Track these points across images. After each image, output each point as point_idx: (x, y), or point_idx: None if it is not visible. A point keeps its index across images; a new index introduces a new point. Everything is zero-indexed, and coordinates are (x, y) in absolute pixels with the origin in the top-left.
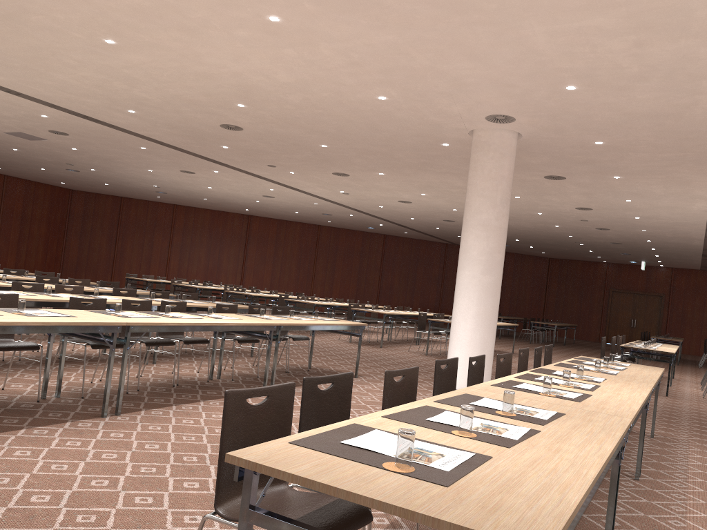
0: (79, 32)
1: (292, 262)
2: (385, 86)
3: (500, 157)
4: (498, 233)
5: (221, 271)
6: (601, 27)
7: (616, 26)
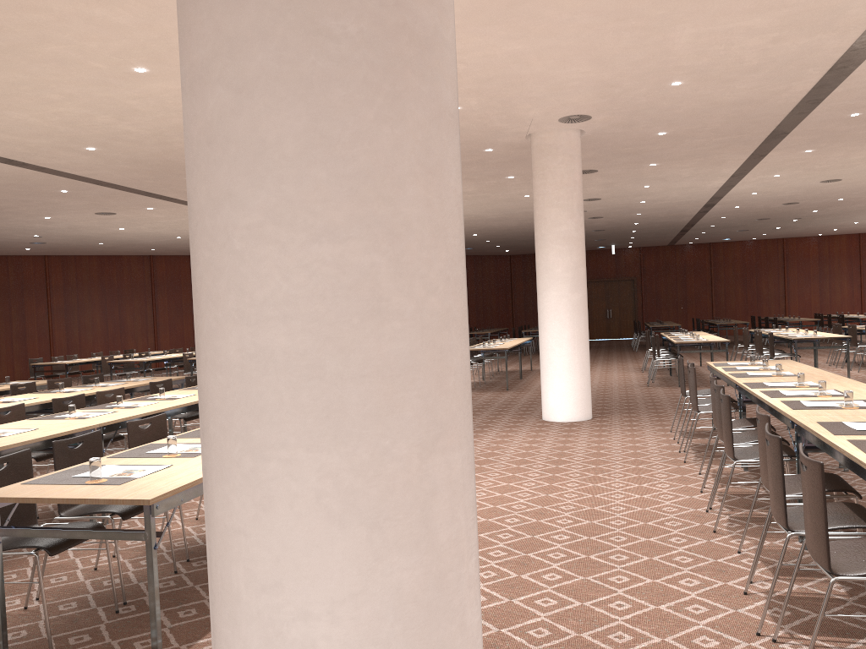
0: (104, 61)
1: None
2: (469, 96)
3: (570, 160)
4: (579, 245)
5: (127, 333)
6: (752, 26)
7: (767, 25)
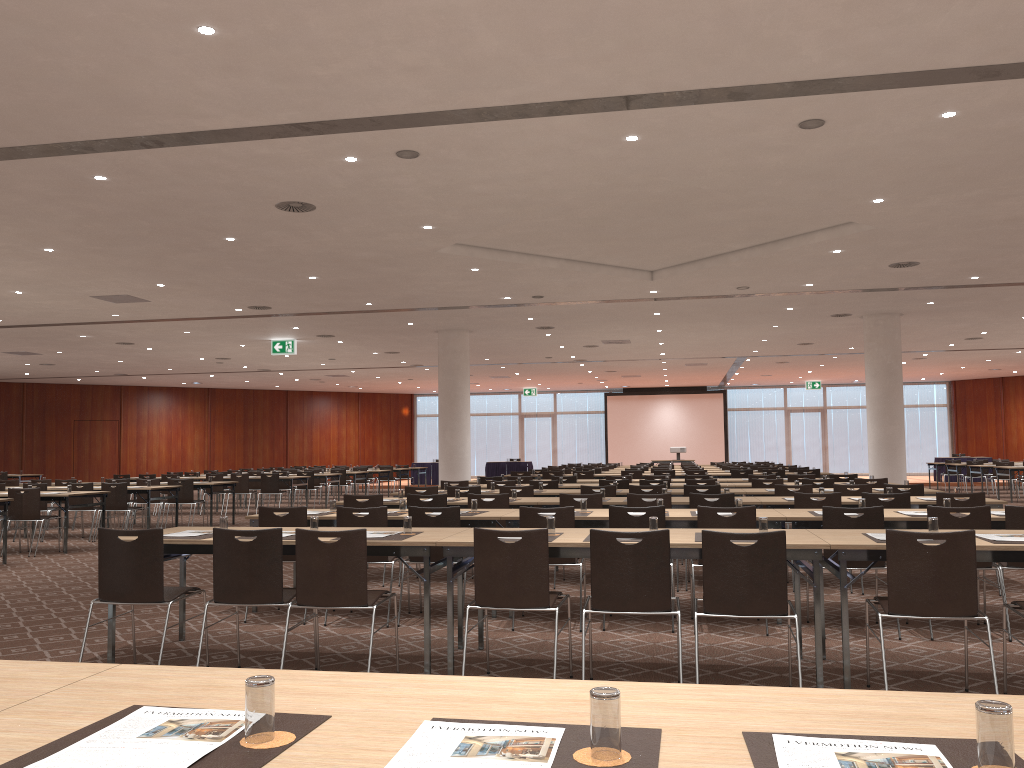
0: None
1: None
2: None
3: None
4: None
5: None
6: (470, 44)
7: (472, 53)
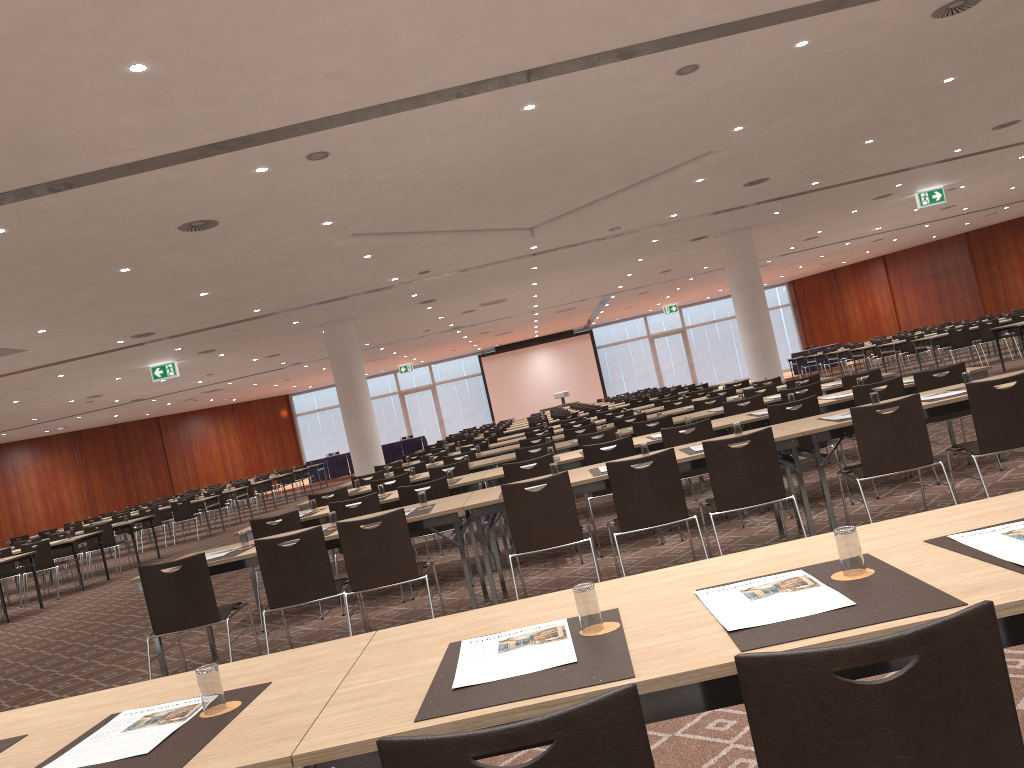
0: None
1: None
2: None
3: None
4: None
5: None
6: (391, 44)
7: (392, 52)
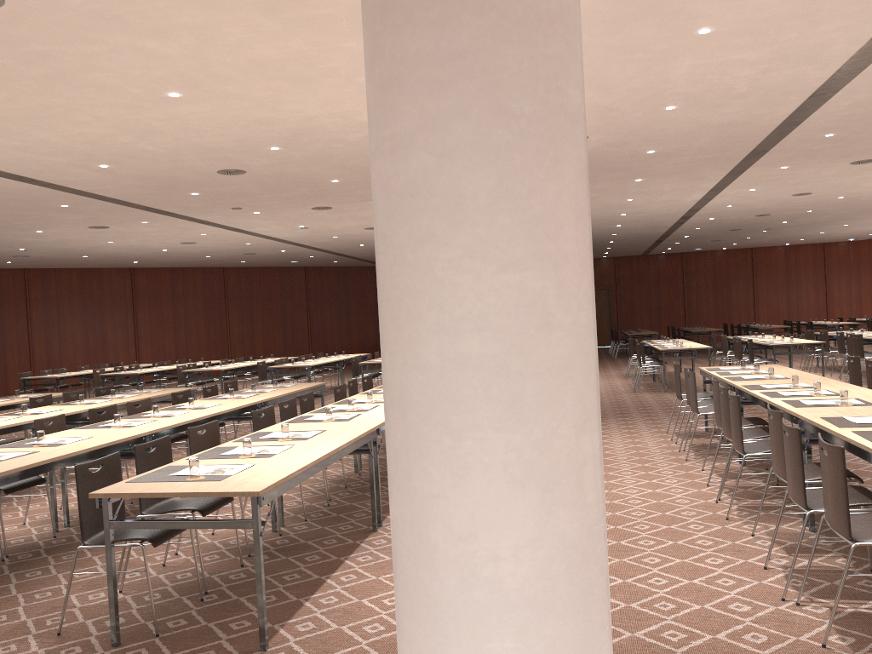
0: (142, 87)
1: (198, 319)
2: None
3: None
4: None
5: (108, 347)
6: (745, 59)
7: (758, 58)
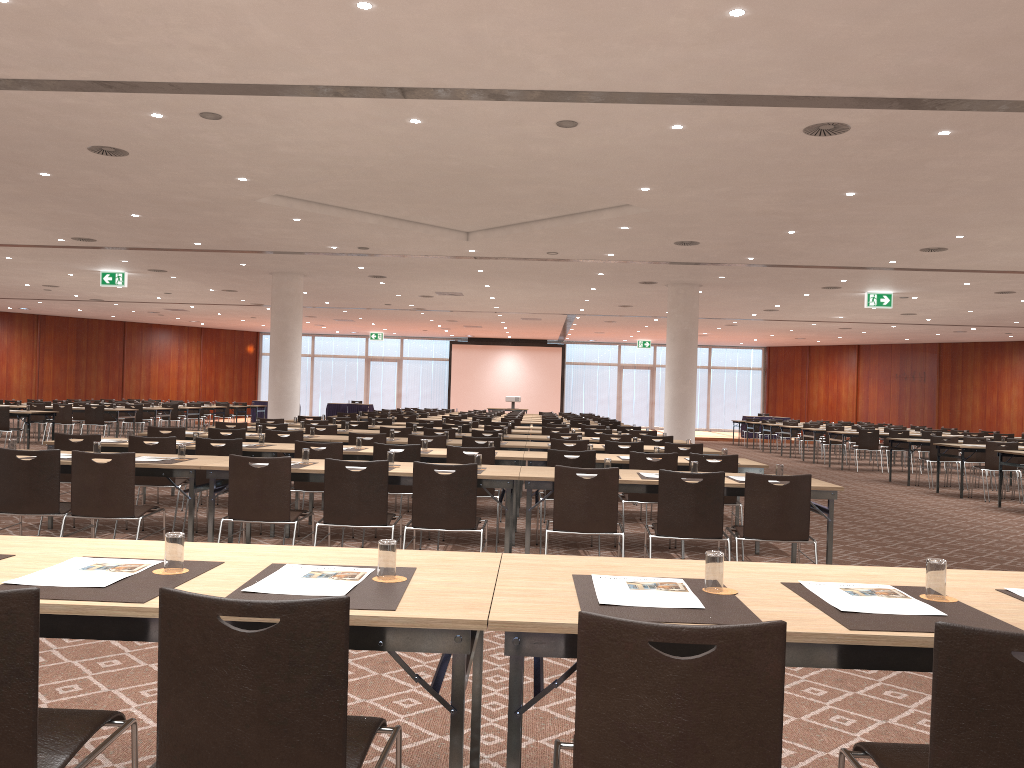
0: None
1: None
2: None
3: None
4: None
5: None
6: (251, 35)
7: (254, 41)
